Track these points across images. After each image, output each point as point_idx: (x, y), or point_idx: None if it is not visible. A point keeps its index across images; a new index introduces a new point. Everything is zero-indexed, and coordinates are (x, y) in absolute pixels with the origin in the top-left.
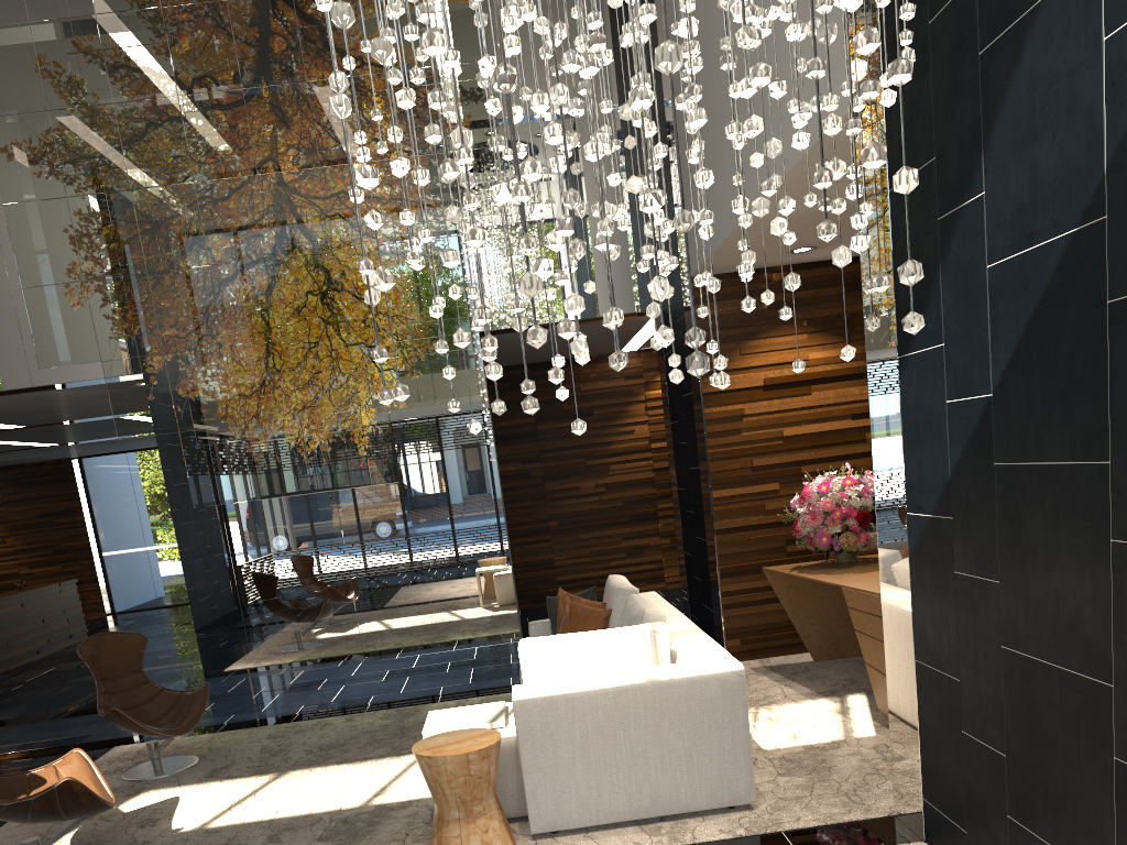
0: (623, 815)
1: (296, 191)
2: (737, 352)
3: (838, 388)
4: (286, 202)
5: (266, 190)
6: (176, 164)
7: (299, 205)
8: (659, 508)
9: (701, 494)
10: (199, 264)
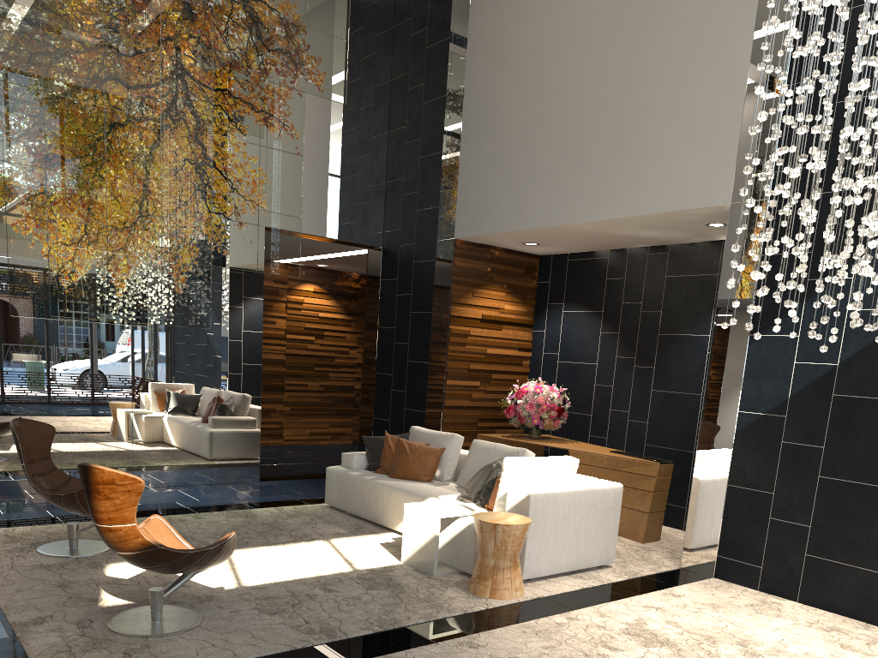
0: (563, 569)
1: (191, 75)
2: (471, 294)
3: (514, 330)
4: (181, 80)
5: (166, 64)
6: (89, 7)
7: (191, 86)
8: (286, 384)
9: (426, 380)
10: (95, 102)
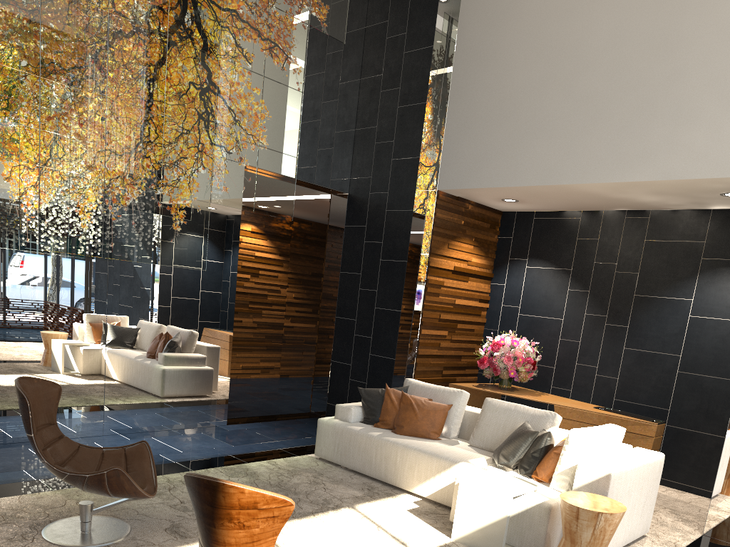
0: (620, 545)
1: None
2: (447, 246)
3: (477, 282)
4: None
5: None
6: None
7: (200, 2)
8: None
9: (397, 328)
10: (99, 4)
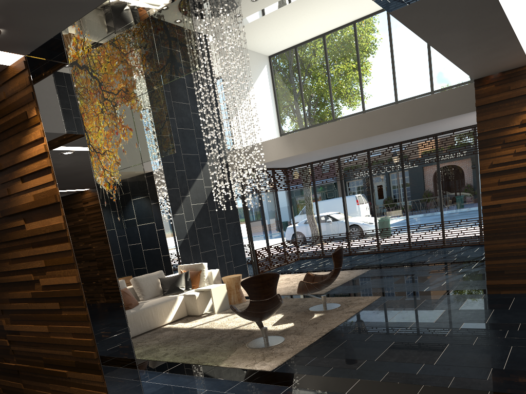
0: None
1: None
2: None
3: None
4: None
5: None
6: None
7: None
8: None
9: None
10: None
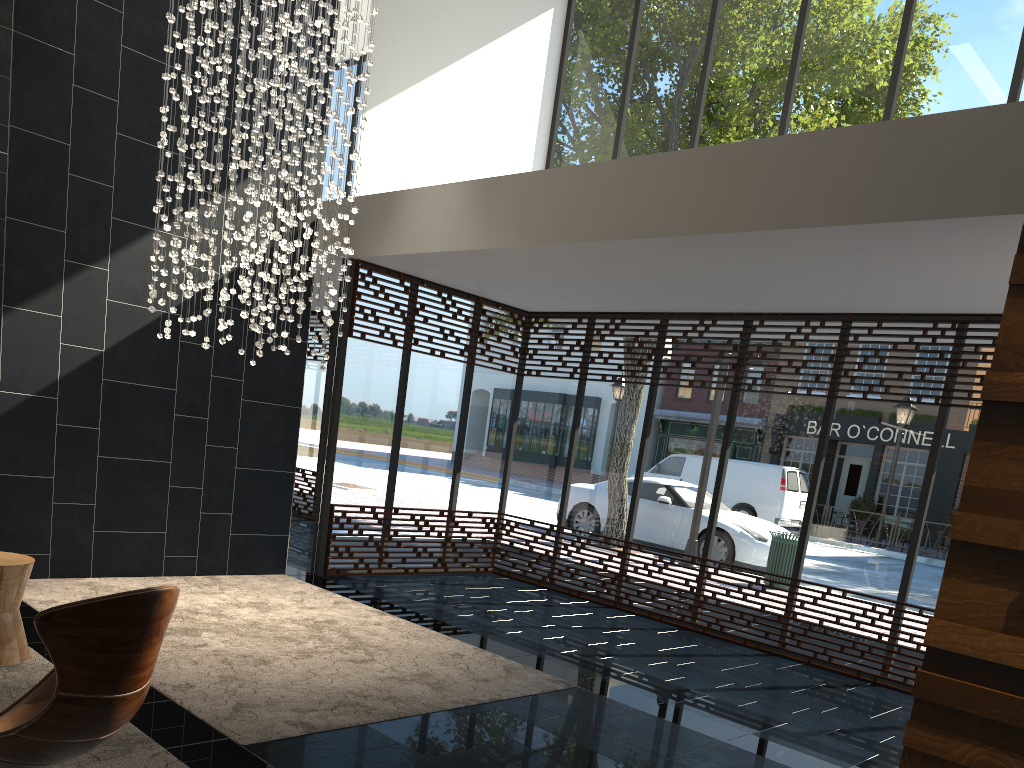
0: None
1: None
2: None
3: None
4: None
5: None
6: None
7: None
8: None
9: None
10: None
